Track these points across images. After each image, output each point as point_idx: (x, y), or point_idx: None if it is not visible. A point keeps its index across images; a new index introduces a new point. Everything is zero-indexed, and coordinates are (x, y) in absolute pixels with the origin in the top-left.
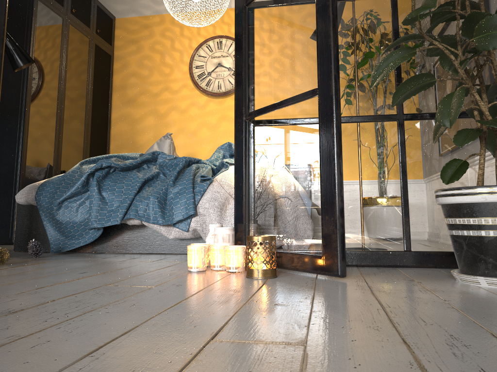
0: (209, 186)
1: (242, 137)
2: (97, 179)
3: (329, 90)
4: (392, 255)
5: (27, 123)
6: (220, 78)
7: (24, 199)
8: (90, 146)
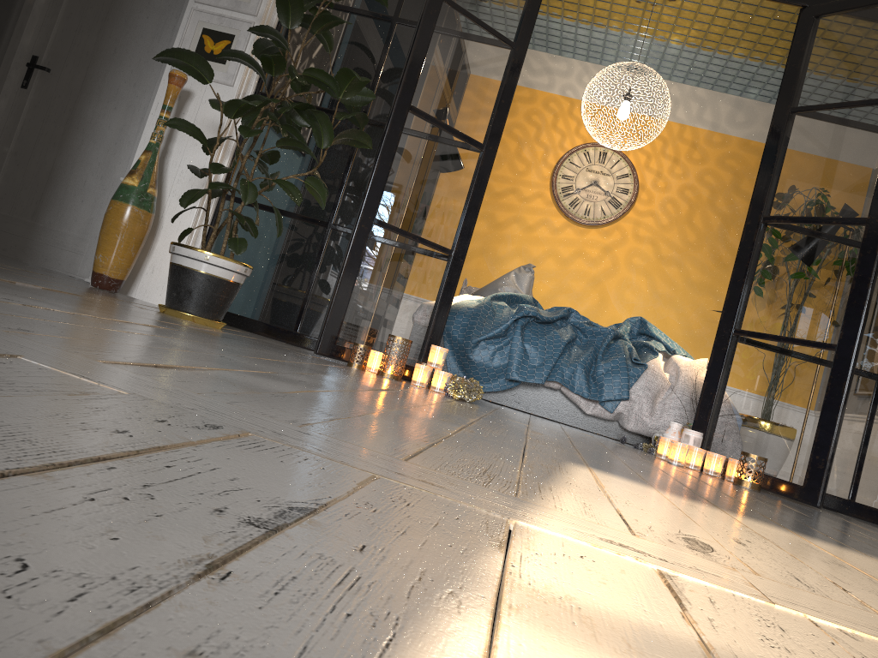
0: (643, 373)
1: (725, 350)
2: (521, 328)
3: (849, 353)
4: (837, 500)
5: None
6: (590, 201)
7: None
8: None
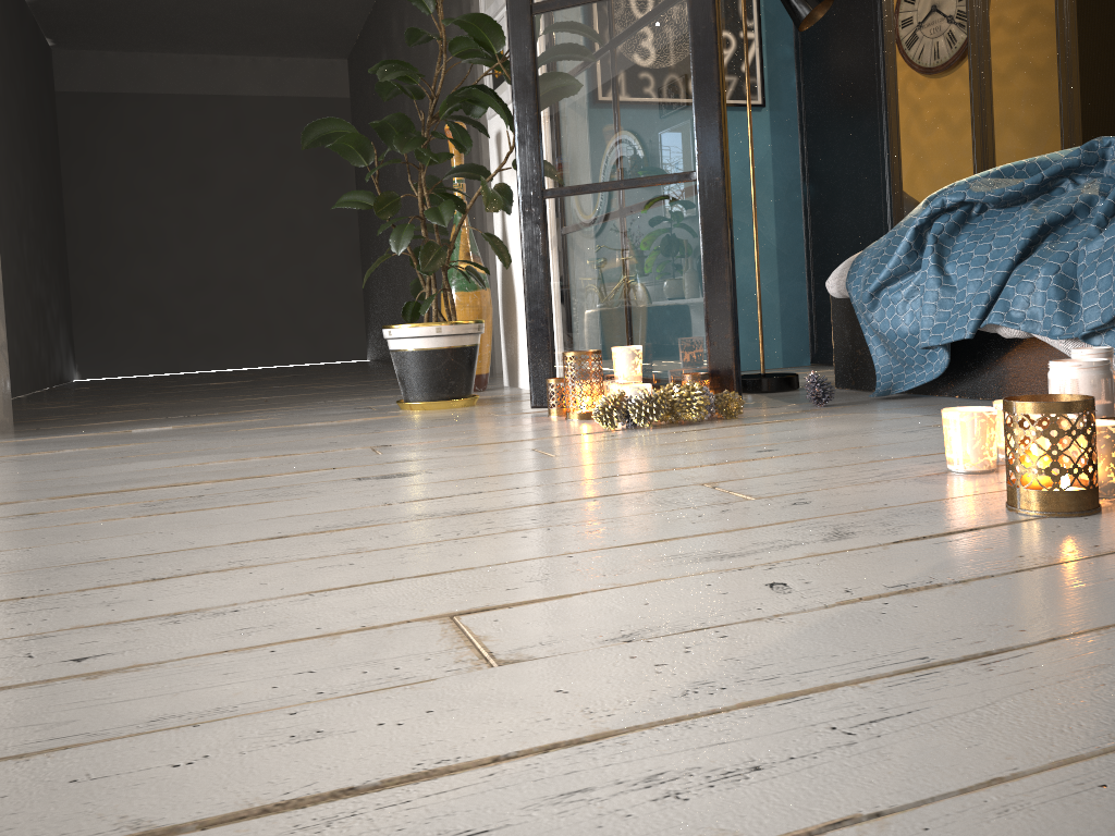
0: None
1: None
2: (934, 238)
3: None
4: None
5: (893, 117)
6: None
7: (835, 289)
8: (1081, 128)
